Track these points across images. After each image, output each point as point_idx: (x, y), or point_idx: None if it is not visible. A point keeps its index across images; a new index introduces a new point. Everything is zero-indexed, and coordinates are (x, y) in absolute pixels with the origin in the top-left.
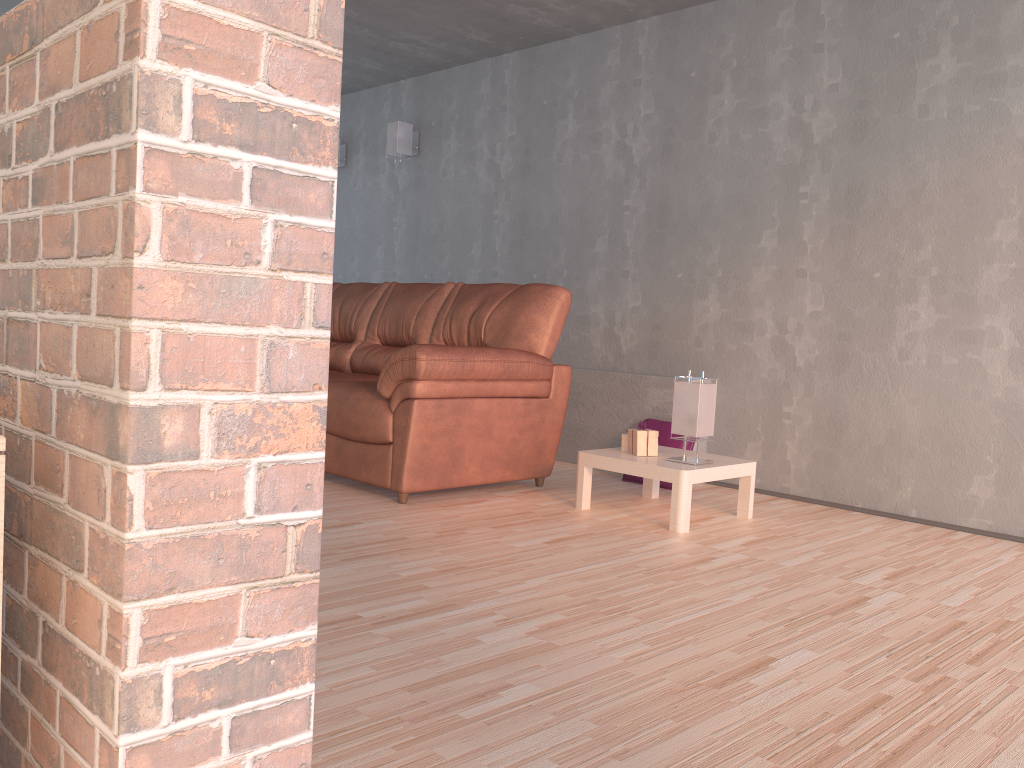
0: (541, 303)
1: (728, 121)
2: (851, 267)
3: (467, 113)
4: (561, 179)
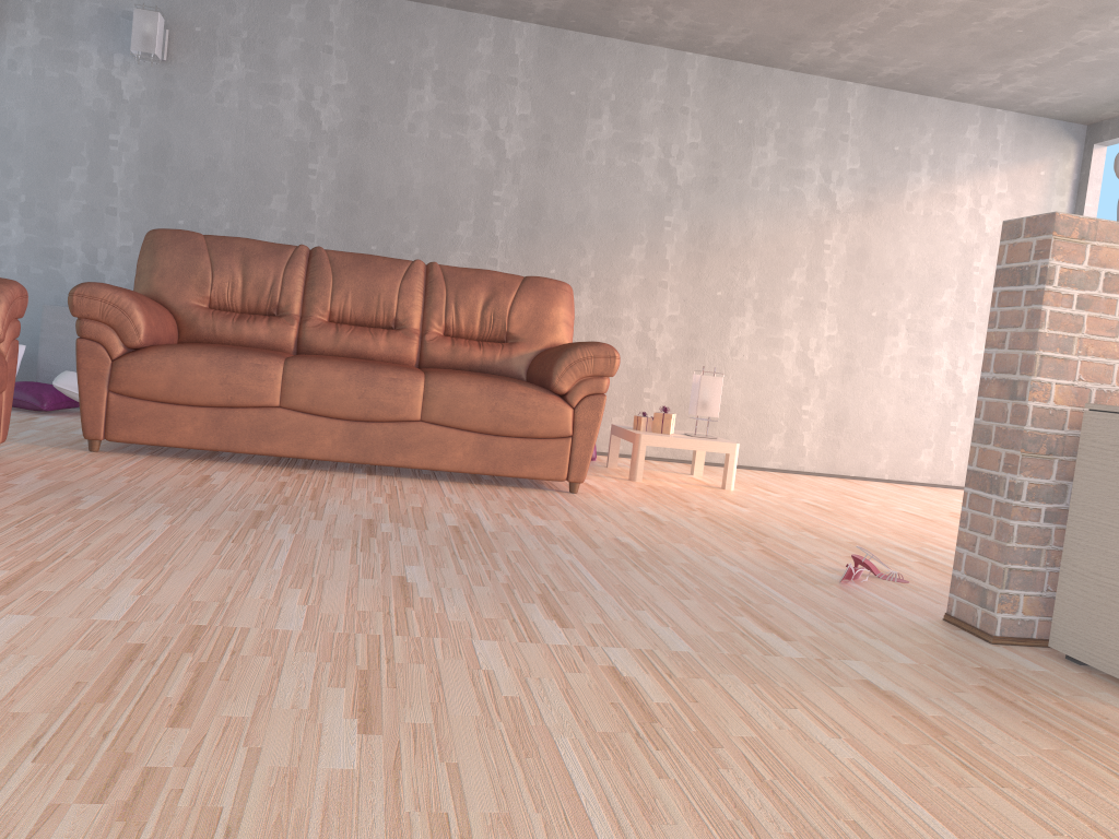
0: (564, 298)
1: (605, 146)
2: (701, 285)
3: (264, 35)
4: (414, 151)
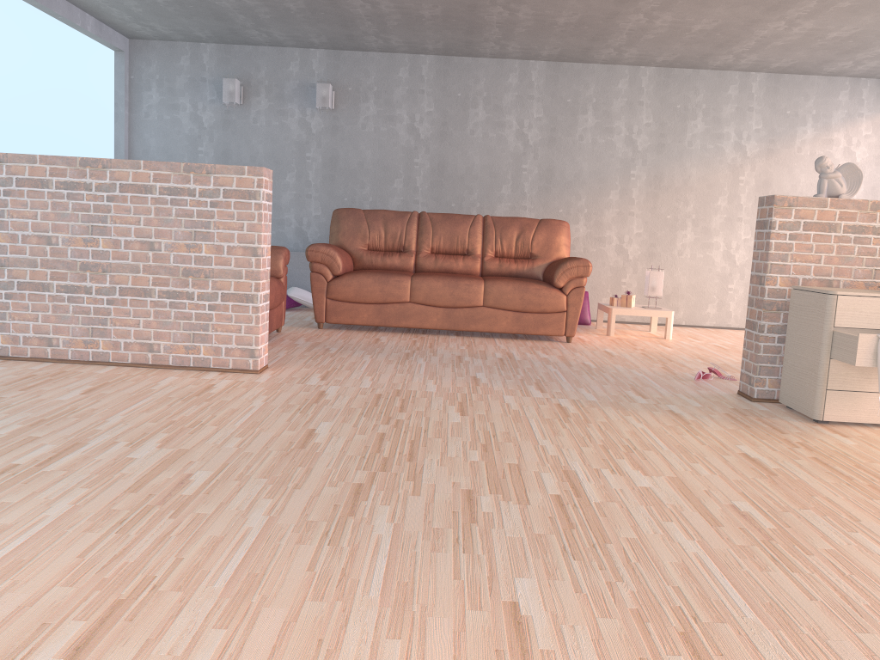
0: (563, 231)
1: (590, 130)
2: (656, 212)
3: (386, 88)
4: (474, 146)
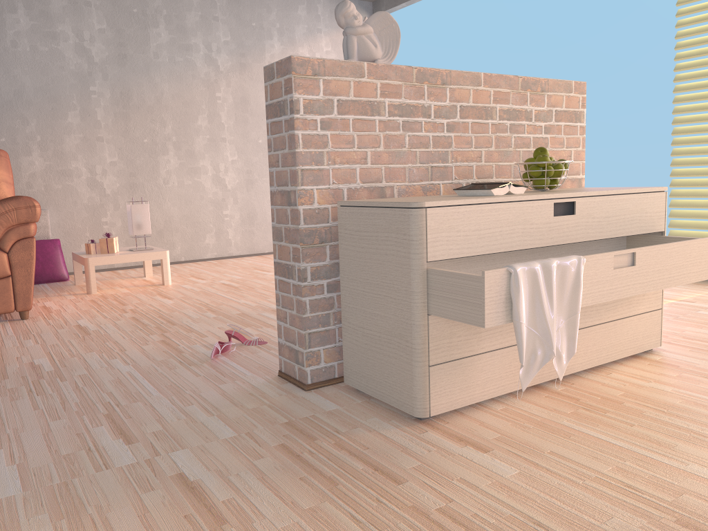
0: None
1: (26, 35)
2: (130, 136)
3: None
4: None
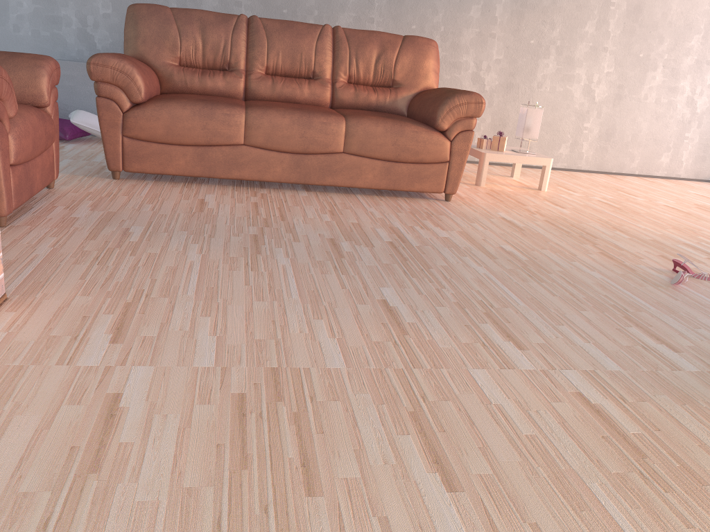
0: (433, 53)
1: None
2: (519, 35)
3: None
4: None
